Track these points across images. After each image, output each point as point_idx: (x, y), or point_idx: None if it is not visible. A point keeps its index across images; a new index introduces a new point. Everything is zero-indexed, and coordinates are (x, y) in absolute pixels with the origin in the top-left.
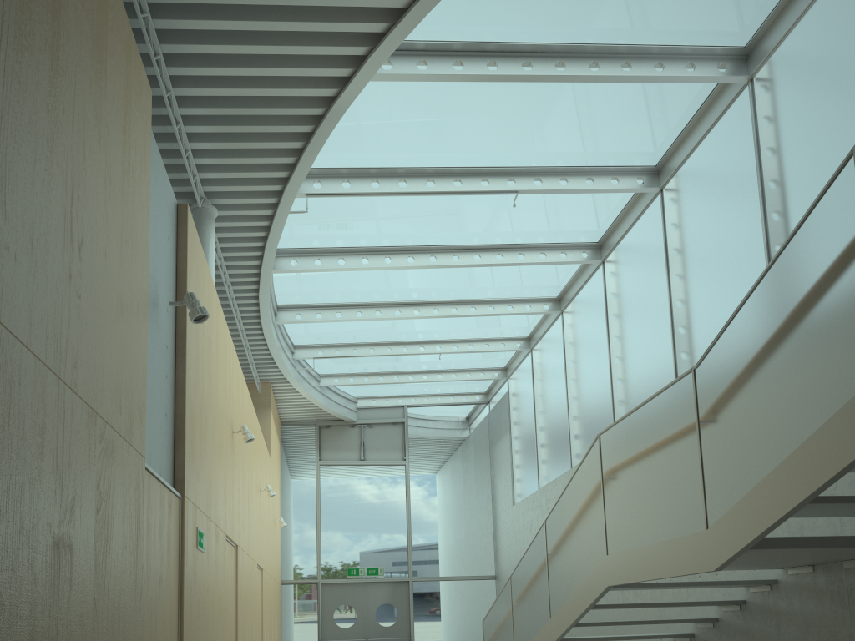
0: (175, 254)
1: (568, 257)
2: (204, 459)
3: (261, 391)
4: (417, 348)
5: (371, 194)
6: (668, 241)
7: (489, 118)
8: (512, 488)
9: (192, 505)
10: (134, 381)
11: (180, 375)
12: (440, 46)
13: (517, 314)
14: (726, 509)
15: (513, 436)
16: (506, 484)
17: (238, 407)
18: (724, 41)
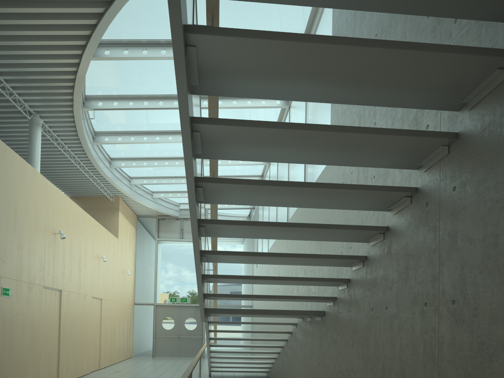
0: None
1: None
2: (13, 253)
3: (114, 201)
4: None
5: (129, 109)
6: None
7: None
8: None
9: None
10: None
11: None
12: (134, 42)
13: (244, 165)
14: None
15: None
16: None
17: (64, 219)
18: None
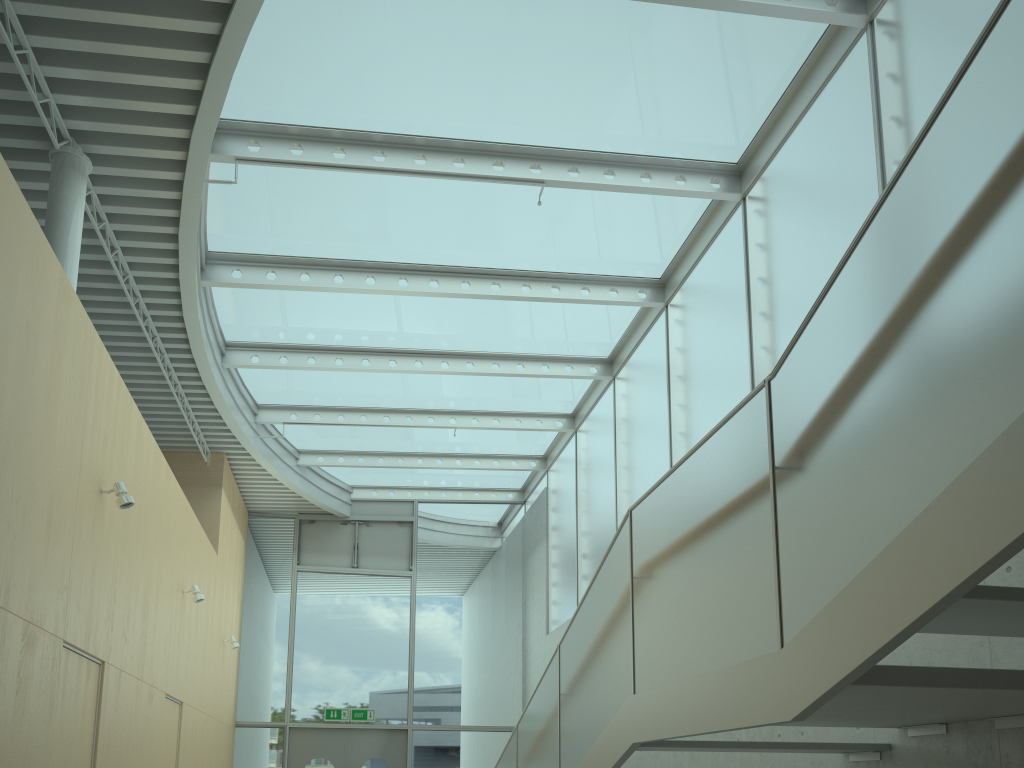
0: None
1: (619, 296)
2: None
3: (211, 463)
4: (424, 419)
5: (333, 167)
6: (750, 266)
7: (499, 59)
8: (546, 613)
9: None
10: None
11: None
12: None
13: (554, 376)
14: (815, 612)
15: (550, 545)
16: (539, 607)
17: (123, 460)
18: None
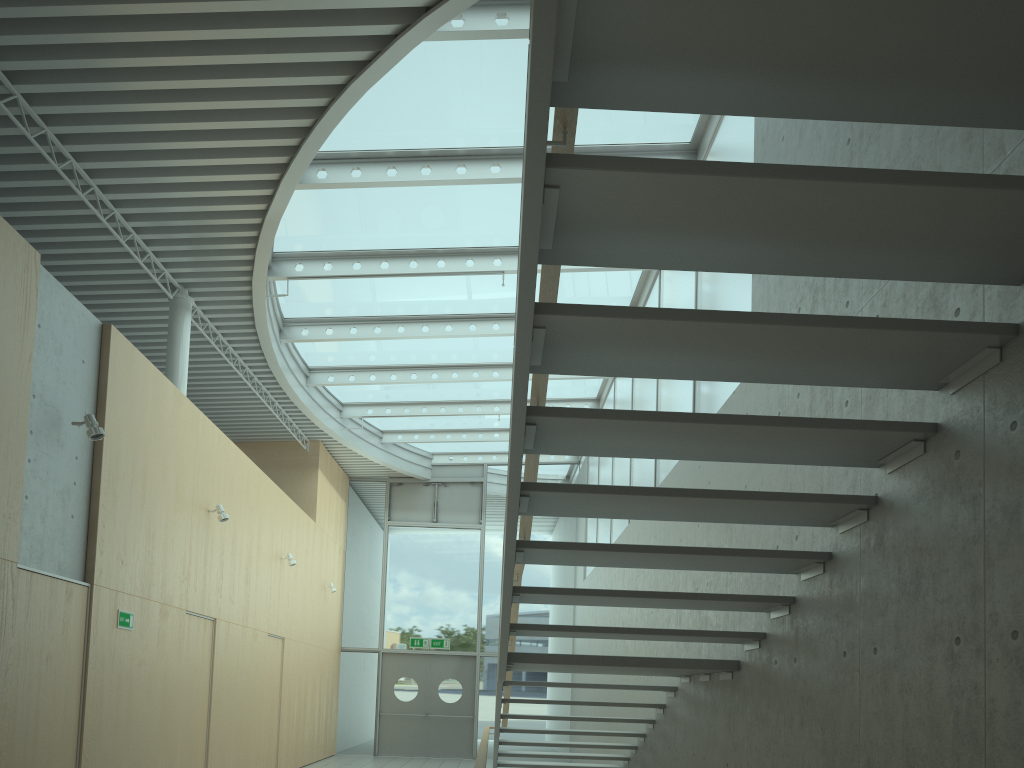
0: (97, 370)
1: None
2: (139, 546)
3: (310, 449)
4: (473, 408)
5: (352, 277)
6: None
7: (451, 207)
8: None
9: (109, 590)
10: None
11: (96, 478)
12: (372, 154)
13: (564, 378)
14: None
15: None
16: None
17: (224, 484)
18: (664, 139)
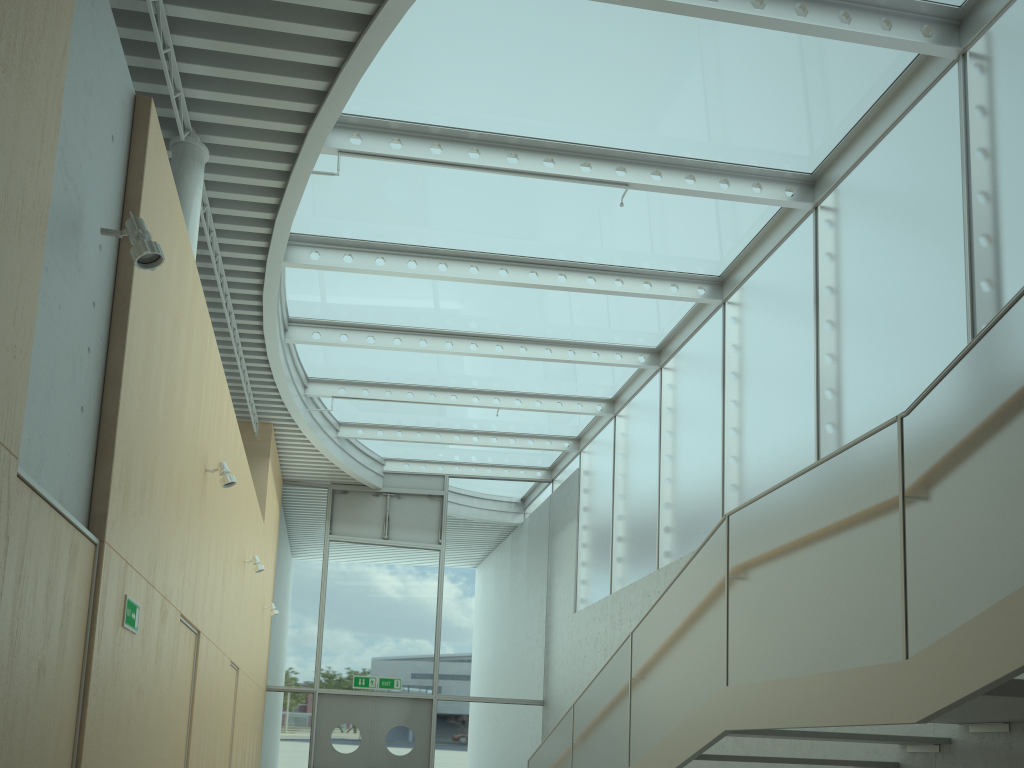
0: (125, 169)
1: (679, 291)
2: (150, 495)
3: (259, 433)
4: (469, 398)
5: (430, 163)
6: (820, 275)
7: (603, 69)
8: (574, 591)
9: (119, 559)
10: (1, 319)
11: (116, 354)
12: None
13: (603, 364)
14: (946, 630)
15: (581, 525)
16: (567, 585)
17: (218, 439)
18: None
